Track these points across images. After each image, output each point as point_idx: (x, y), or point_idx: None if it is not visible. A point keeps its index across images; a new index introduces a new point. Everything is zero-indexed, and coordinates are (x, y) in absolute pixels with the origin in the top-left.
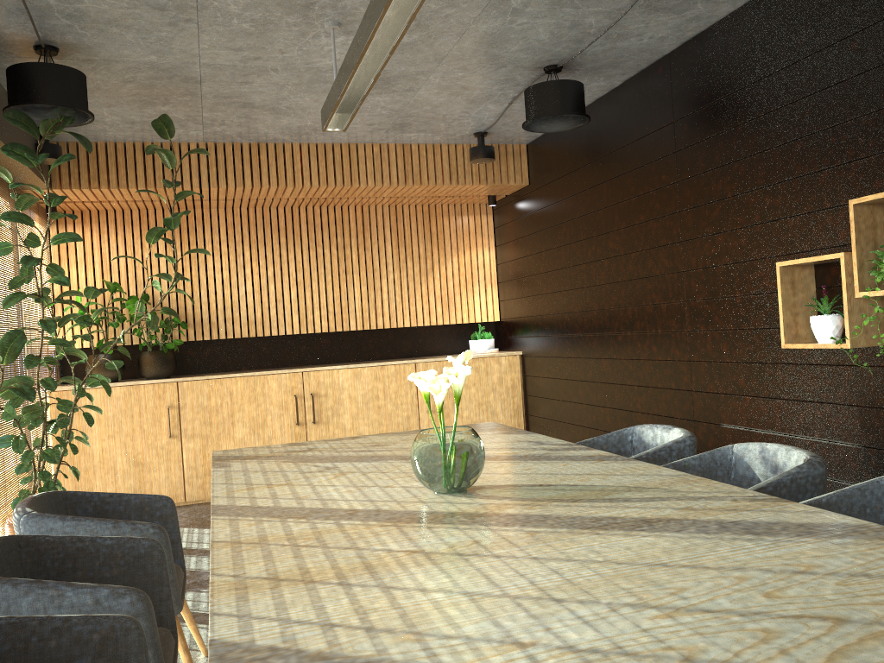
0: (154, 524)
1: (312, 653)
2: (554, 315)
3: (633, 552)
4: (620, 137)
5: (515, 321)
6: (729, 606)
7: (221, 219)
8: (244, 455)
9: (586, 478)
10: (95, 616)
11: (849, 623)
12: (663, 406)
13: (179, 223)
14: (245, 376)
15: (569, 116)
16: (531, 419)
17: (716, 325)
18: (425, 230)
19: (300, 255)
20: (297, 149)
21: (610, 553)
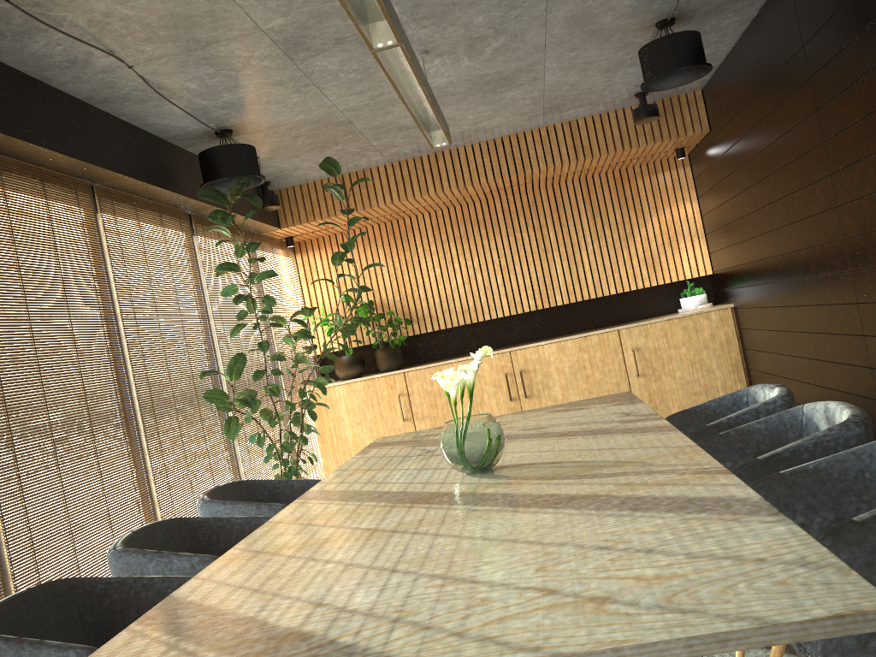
0: (284, 505)
1: (204, 606)
2: (749, 264)
3: (511, 529)
4: (766, 70)
5: (723, 273)
6: (496, 578)
7: (427, 223)
8: (392, 441)
9: (600, 453)
10: (169, 577)
11: (553, 595)
12: (844, 353)
13: (353, 245)
14: (459, 361)
15: (682, 70)
16: (751, 374)
17: (871, 262)
18: (619, 196)
19: (501, 243)
20: (469, 150)
21: (494, 530)
